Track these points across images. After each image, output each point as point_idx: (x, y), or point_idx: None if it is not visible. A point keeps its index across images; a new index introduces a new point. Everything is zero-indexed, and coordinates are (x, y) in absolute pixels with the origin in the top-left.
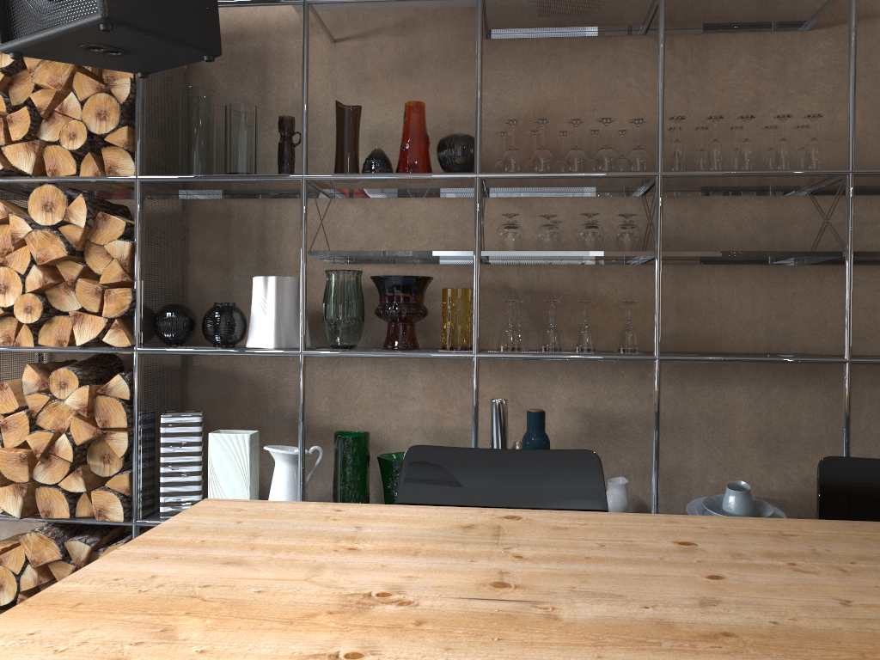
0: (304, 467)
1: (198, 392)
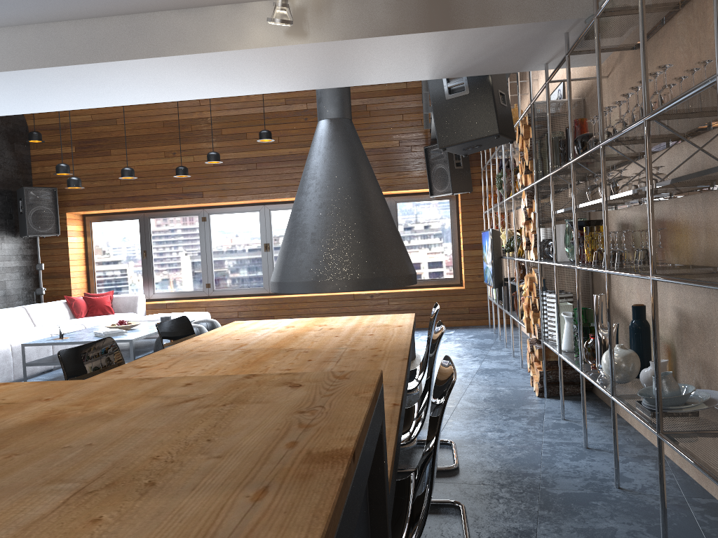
0: (558, 323)
1: (594, 283)
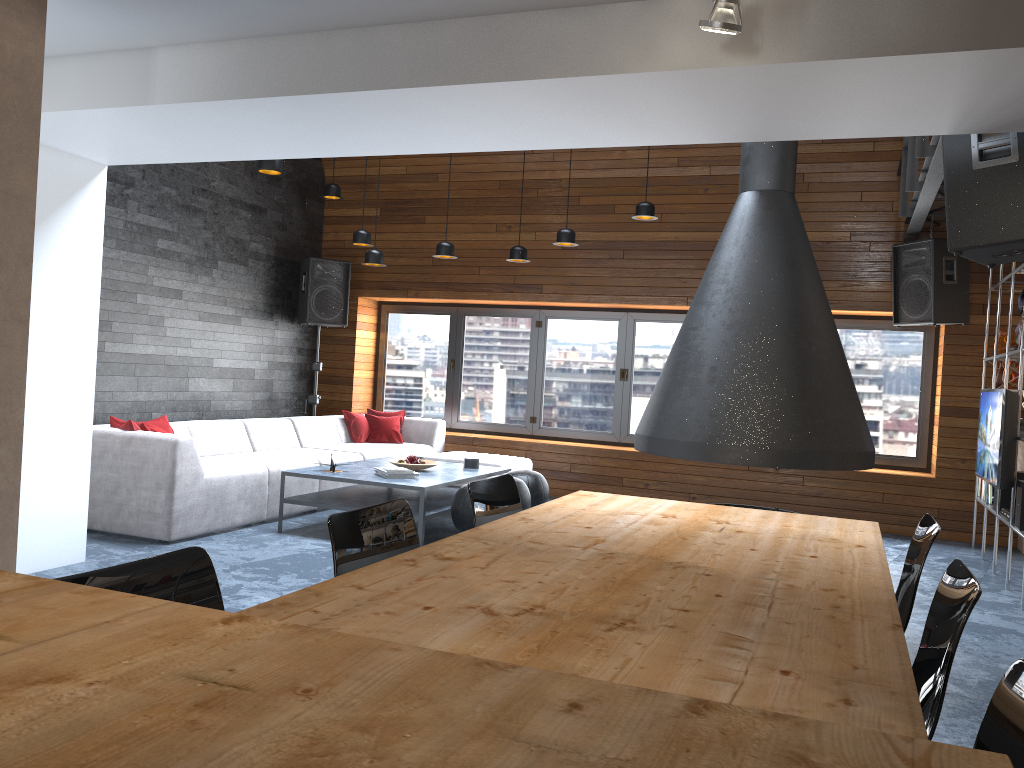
0: None
1: None
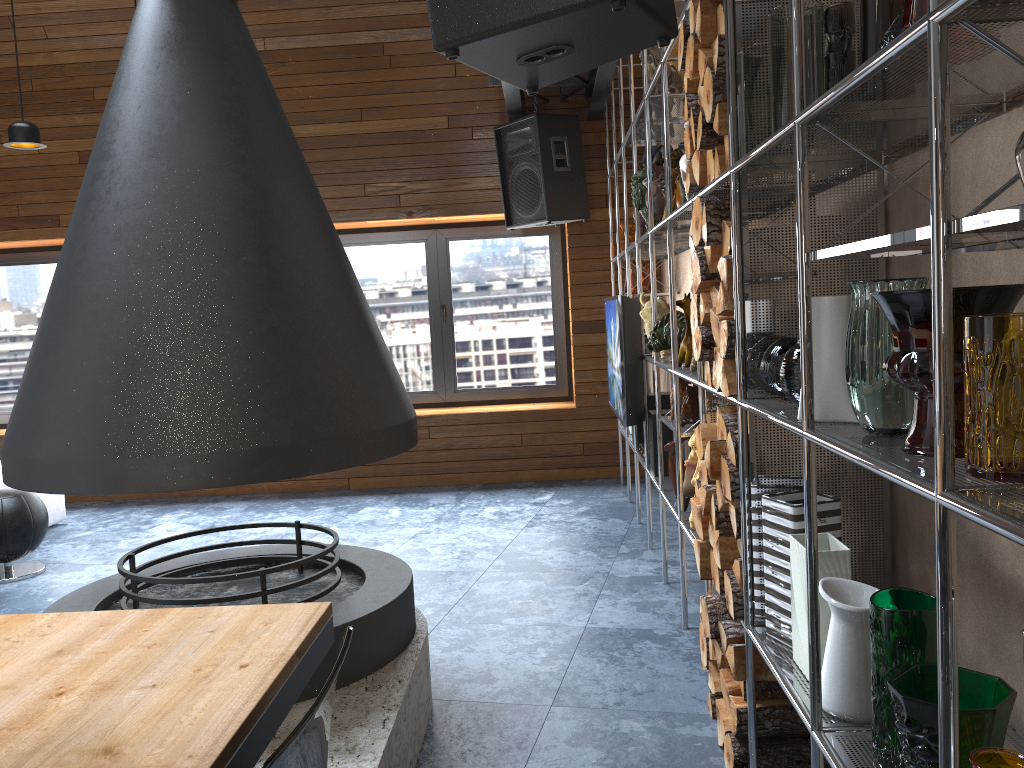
0: (814, 630)
1: None
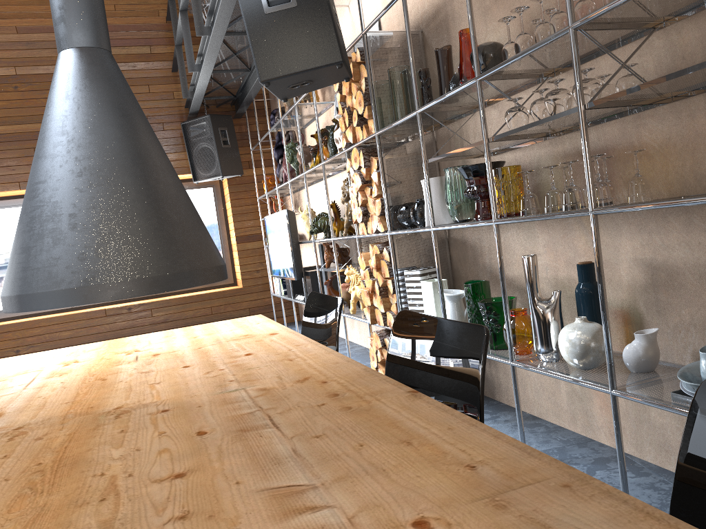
0: (443, 304)
1: (454, 254)
